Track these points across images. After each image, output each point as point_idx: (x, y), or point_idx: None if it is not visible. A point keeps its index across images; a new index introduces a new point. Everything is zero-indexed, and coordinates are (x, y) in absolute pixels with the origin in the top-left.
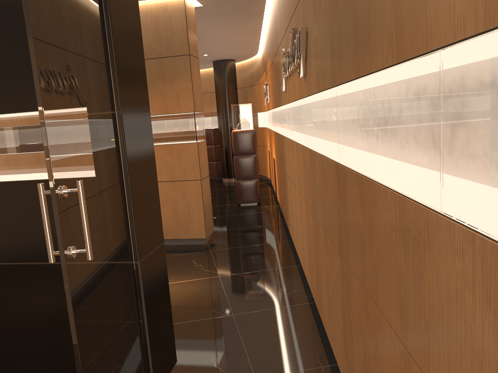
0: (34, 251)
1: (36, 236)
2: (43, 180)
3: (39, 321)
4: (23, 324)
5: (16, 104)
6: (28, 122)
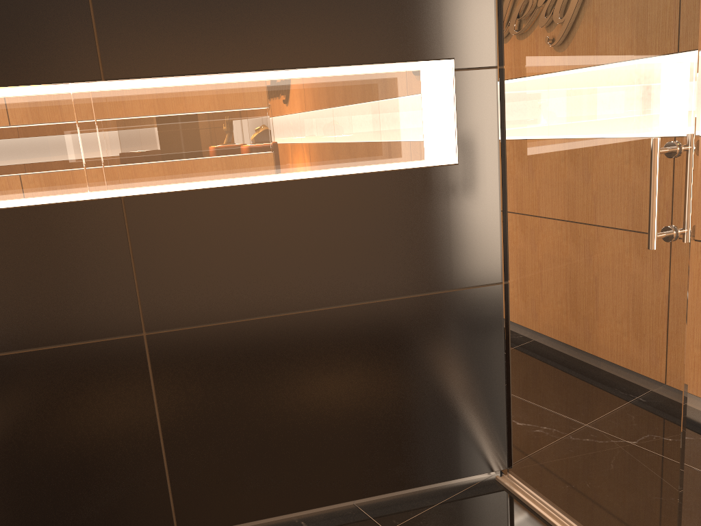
0: (356, 286)
1: (360, 262)
2: (379, 172)
3: (354, 393)
4: (325, 404)
5: (345, 52)
6: (361, 81)
